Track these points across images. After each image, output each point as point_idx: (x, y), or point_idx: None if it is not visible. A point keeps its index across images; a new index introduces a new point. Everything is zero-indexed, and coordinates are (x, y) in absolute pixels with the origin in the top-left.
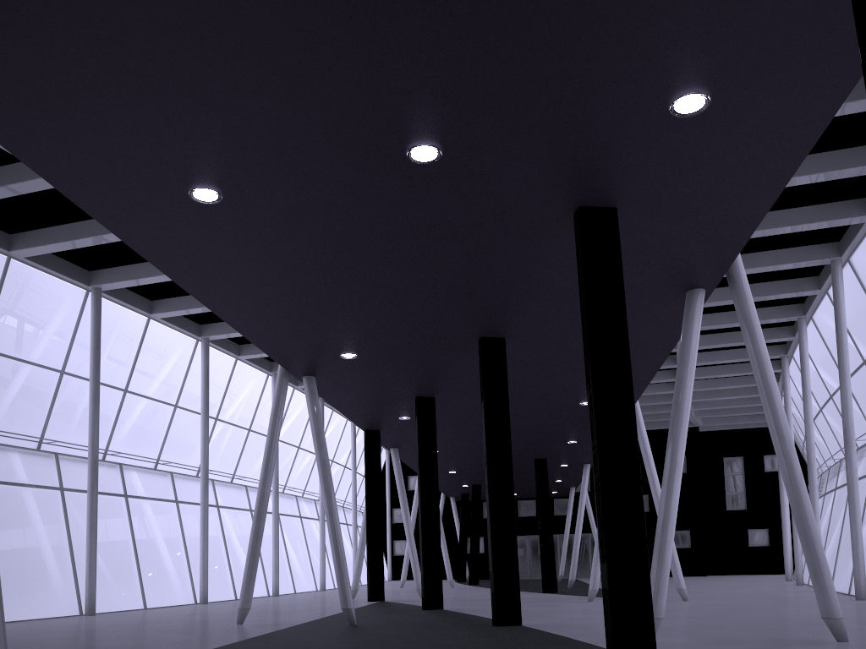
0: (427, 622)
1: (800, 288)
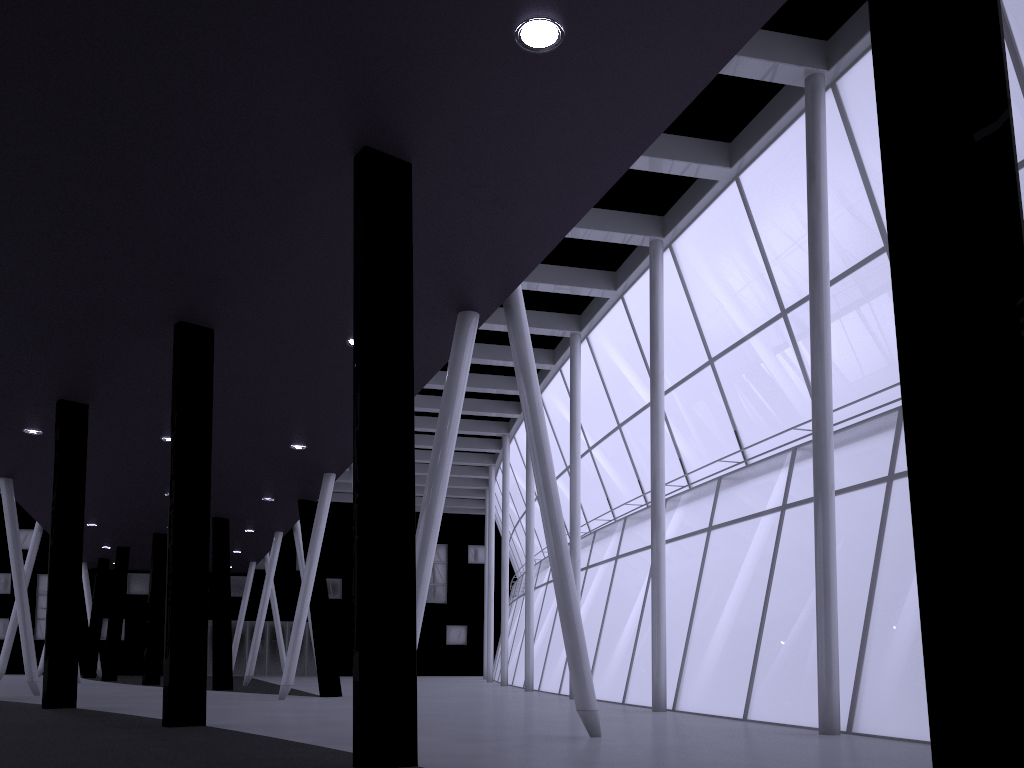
0: (57, 723)
1: (536, 359)
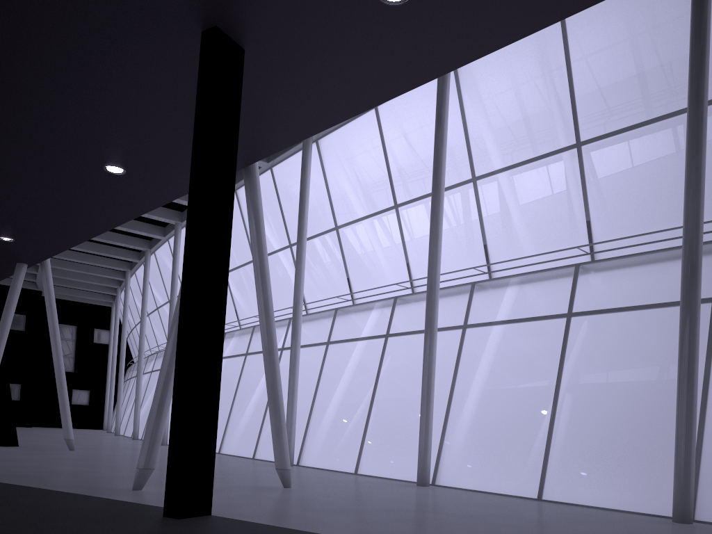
0: None
1: None
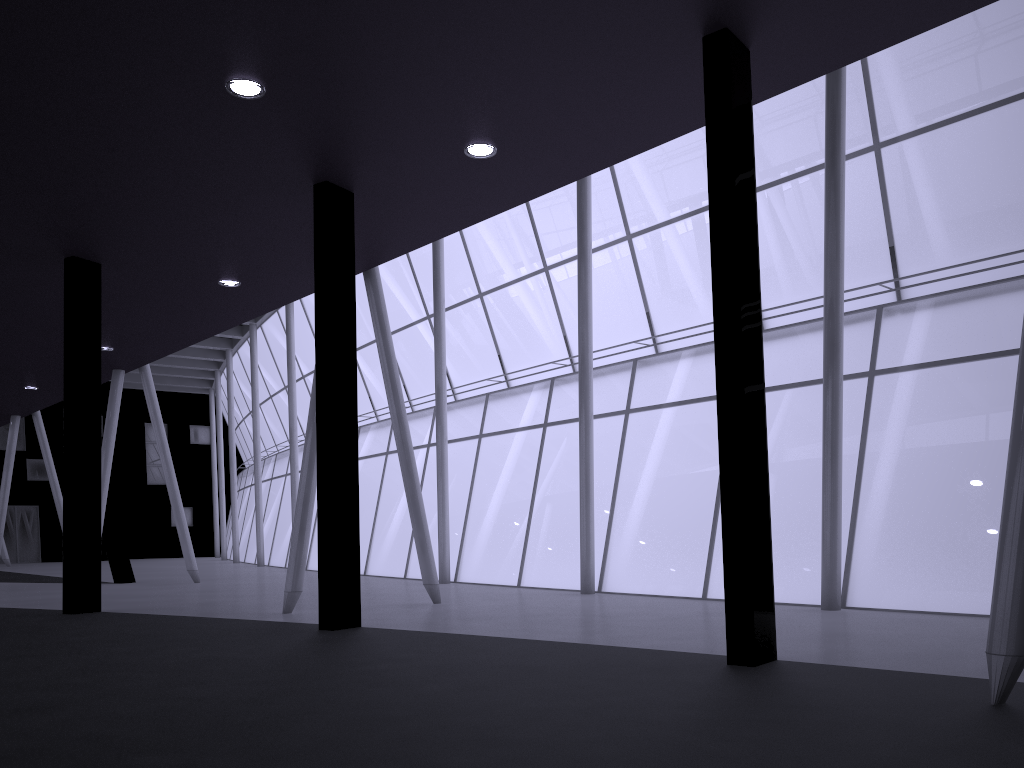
0: None
1: None
